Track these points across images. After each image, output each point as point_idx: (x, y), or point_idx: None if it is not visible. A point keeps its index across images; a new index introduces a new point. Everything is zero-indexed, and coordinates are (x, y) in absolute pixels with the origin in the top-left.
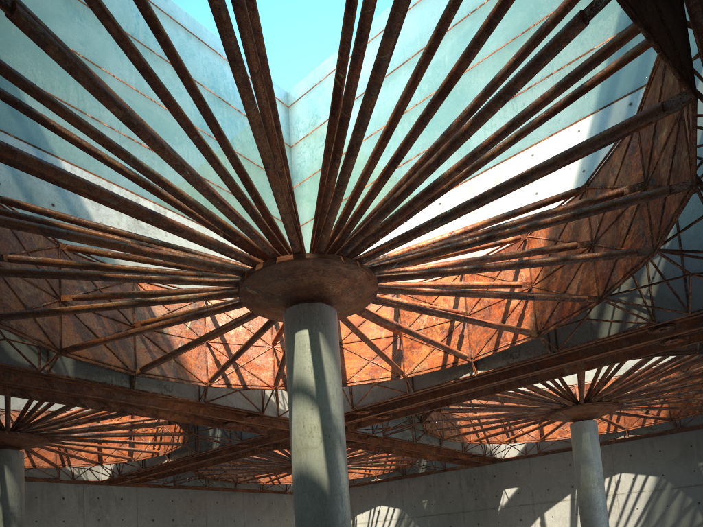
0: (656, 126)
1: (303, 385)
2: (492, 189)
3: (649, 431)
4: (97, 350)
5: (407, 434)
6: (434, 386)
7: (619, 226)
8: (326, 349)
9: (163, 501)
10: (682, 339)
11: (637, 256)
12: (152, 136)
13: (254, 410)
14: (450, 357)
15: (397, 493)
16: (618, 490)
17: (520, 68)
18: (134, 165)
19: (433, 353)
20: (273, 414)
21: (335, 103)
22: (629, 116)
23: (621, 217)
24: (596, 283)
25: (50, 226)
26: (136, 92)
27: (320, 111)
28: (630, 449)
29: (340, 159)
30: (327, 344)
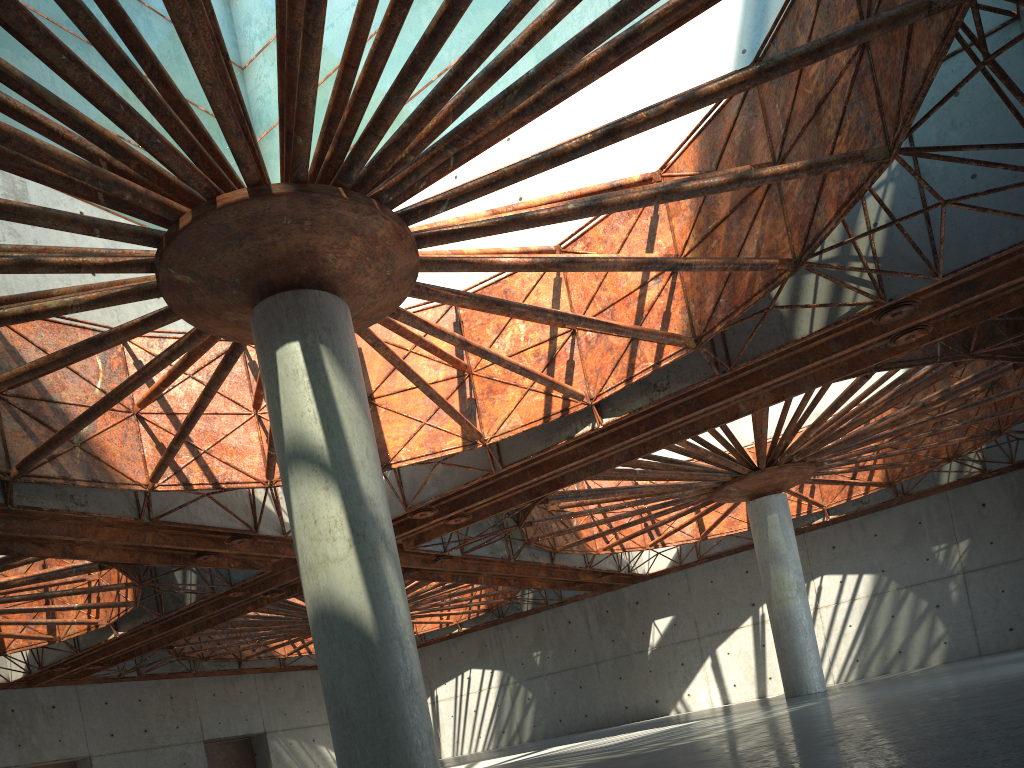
0: None
1: (303, 446)
2: (611, 10)
3: (859, 507)
4: None
5: (499, 548)
6: (536, 455)
7: (822, 123)
8: (338, 376)
9: (125, 704)
10: (924, 331)
11: (859, 171)
12: None
13: (241, 527)
14: (556, 401)
15: (493, 646)
16: (821, 602)
17: None
18: None
19: (527, 397)
20: (275, 533)
21: None
22: None
23: (825, 107)
24: (788, 236)
25: None
26: None
27: None
28: (832, 537)
29: None
30: (339, 366)
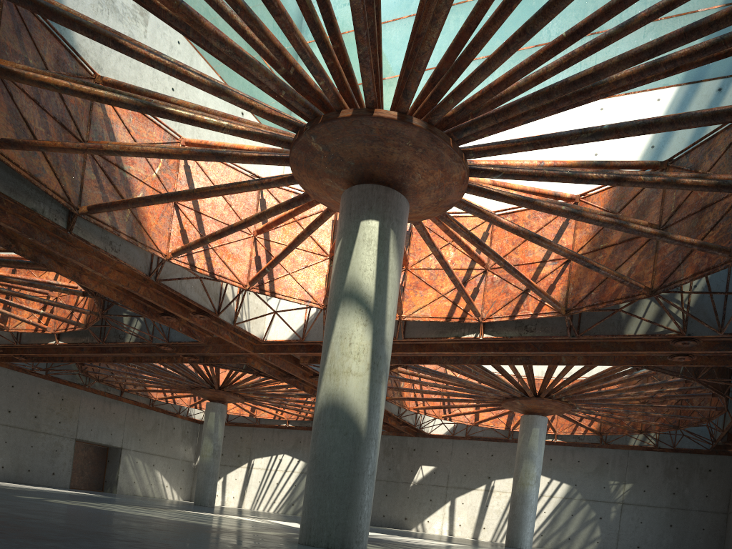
0: None
1: (358, 291)
2: (671, 117)
3: (576, 441)
4: (33, 161)
5: None
6: (430, 339)
7: (703, 218)
8: (394, 255)
9: (27, 392)
10: (691, 358)
11: (718, 257)
12: None
13: (209, 308)
14: (458, 310)
15: (305, 444)
16: None
17: None
18: None
19: (440, 300)
20: (228, 320)
21: None
22: (715, 103)
23: (708, 210)
24: (652, 273)
25: None
26: None
27: None
28: (552, 453)
29: None
30: (396, 248)
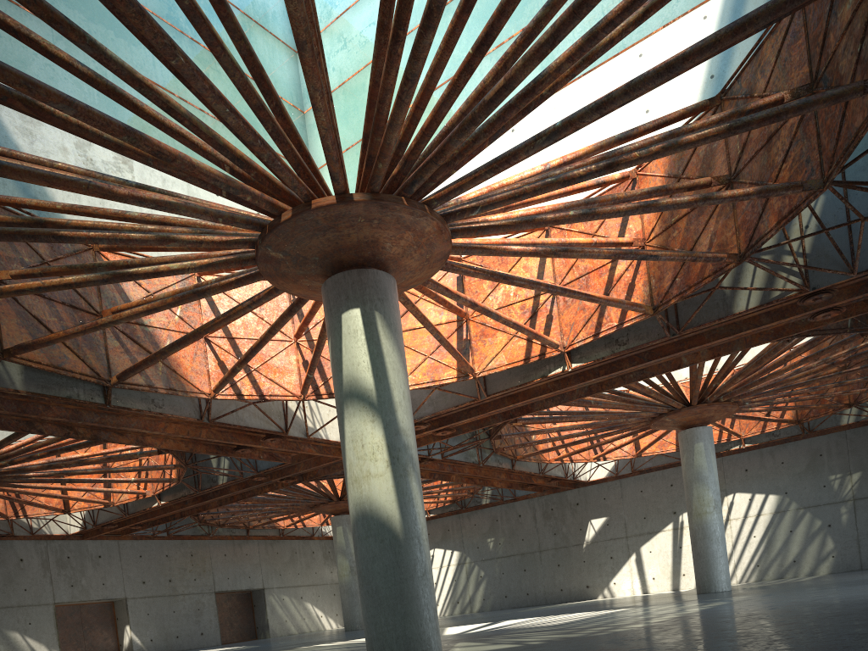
0: None
1: (357, 388)
2: (623, 86)
3: (771, 439)
4: (53, 352)
5: (471, 454)
6: (515, 388)
7: (772, 151)
8: (386, 336)
9: (155, 558)
10: (838, 312)
11: (798, 194)
12: None
13: (275, 429)
14: (535, 347)
15: (455, 531)
16: (732, 515)
17: None
18: (94, 52)
19: (512, 342)
20: (300, 435)
21: None
22: None
23: (775, 139)
24: (736, 235)
25: None
26: None
27: None
28: (746, 462)
29: (404, 41)
30: (388, 328)
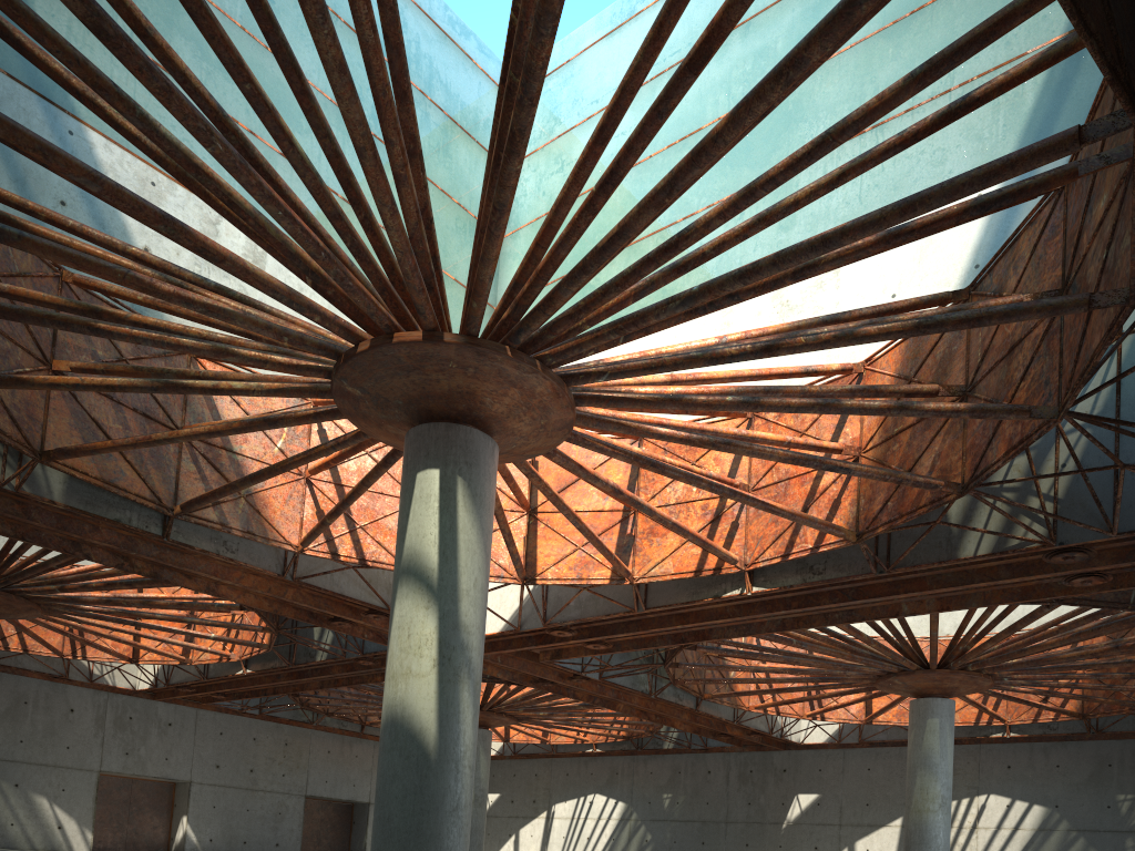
0: (1093, 190)
1: (417, 564)
2: (772, 255)
3: (1045, 732)
4: (107, 464)
5: (642, 680)
6: (680, 605)
7: (1012, 364)
8: (467, 508)
9: (239, 739)
10: (1101, 579)
11: (1032, 421)
12: (147, 65)
13: (378, 604)
14: (711, 558)
15: (624, 776)
16: (981, 822)
17: (899, 75)
18: (144, 127)
19: (685, 547)
20: None
21: (509, 60)
22: None
23: (1017, 350)
24: (962, 460)
25: (11, 225)
26: (240, 31)
27: (561, 112)
28: (1010, 756)
29: None
30: (471, 499)
